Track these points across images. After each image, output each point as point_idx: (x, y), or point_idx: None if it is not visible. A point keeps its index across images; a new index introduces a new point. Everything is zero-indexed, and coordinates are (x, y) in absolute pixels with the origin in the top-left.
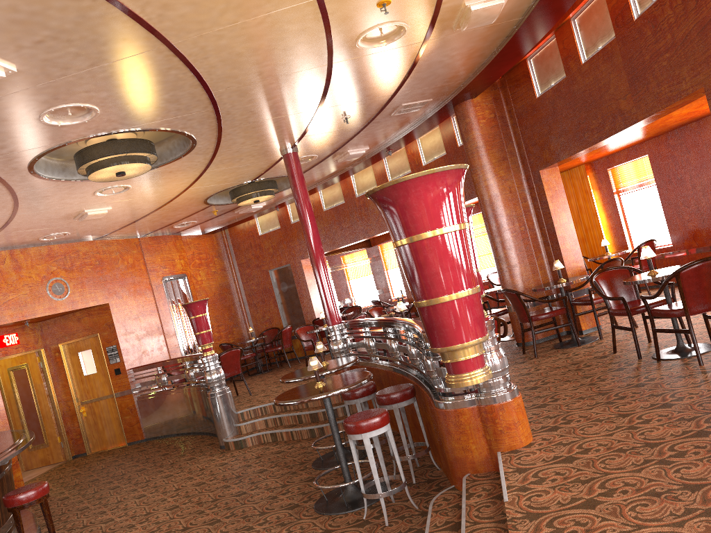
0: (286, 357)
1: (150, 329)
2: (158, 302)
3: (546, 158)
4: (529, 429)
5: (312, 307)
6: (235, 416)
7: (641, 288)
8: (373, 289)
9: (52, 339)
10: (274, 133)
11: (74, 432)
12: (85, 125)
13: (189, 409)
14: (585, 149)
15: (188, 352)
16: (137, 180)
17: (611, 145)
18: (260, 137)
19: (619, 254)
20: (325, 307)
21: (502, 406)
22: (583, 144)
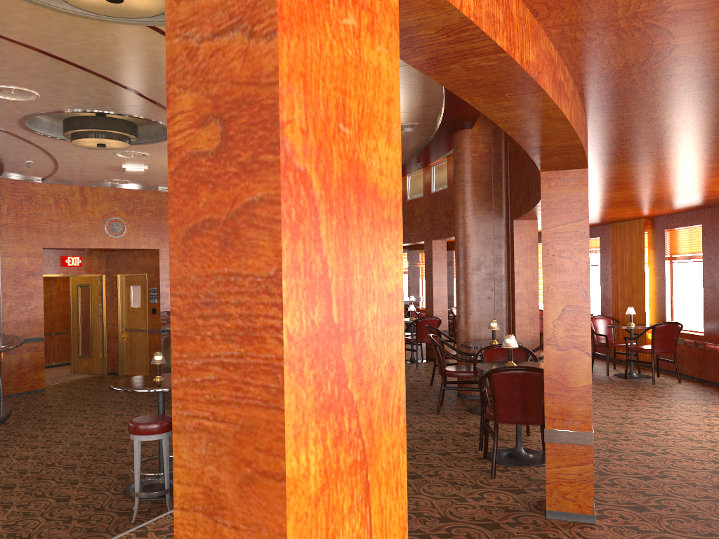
0: None
1: None
2: None
3: (517, 209)
4: None
5: None
6: None
7: (669, 372)
8: None
9: (113, 269)
10: None
11: (114, 352)
12: (38, 103)
13: None
14: (531, 211)
15: None
16: (147, 150)
17: (640, 206)
18: None
19: (637, 328)
20: None
21: None
22: (530, 205)
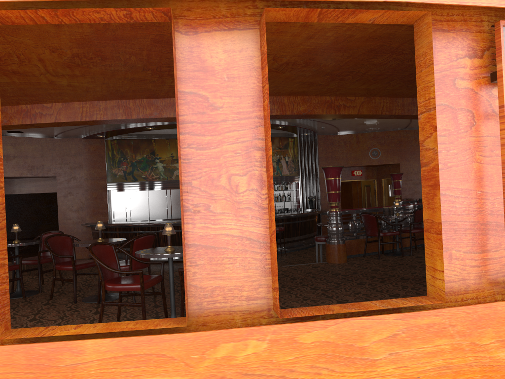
0: None
1: None
2: None
3: None
4: (338, 259)
5: None
6: None
7: None
8: None
9: (380, 176)
10: None
11: None
12: None
13: None
14: None
15: None
16: None
17: None
18: None
19: None
20: None
21: (328, 245)
22: None
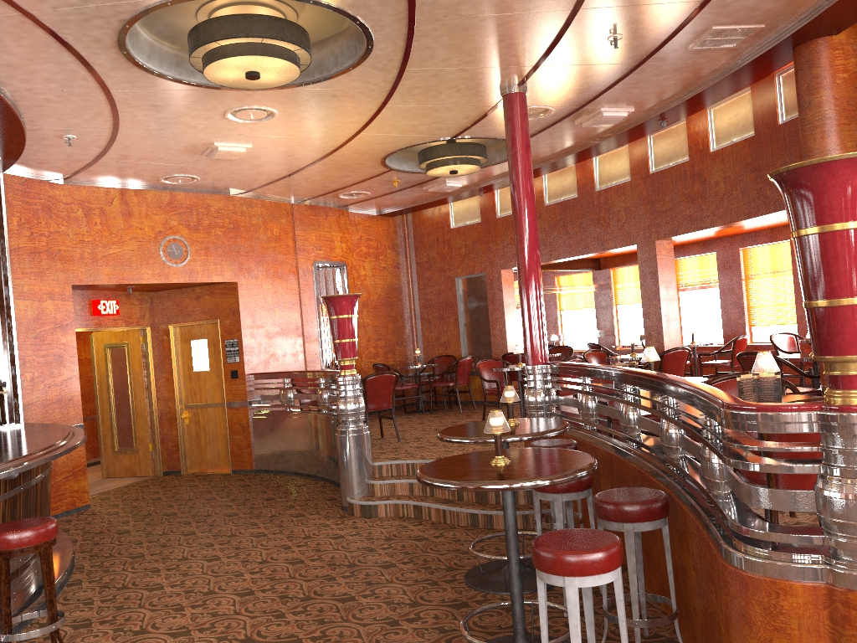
0: (458, 398)
1: (286, 326)
2: (303, 293)
3: None
4: None
5: (504, 336)
6: (370, 469)
7: None
8: (593, 327)
9: (162, 317)
10: (496, 49)
11: (171, 441)
12: None
13: (315, 443)
14: None
15: (331, 367)
16: (285, 102)
17: None
18: (472, 53)
19: None
20: (527, 335)
21: None
22: None
